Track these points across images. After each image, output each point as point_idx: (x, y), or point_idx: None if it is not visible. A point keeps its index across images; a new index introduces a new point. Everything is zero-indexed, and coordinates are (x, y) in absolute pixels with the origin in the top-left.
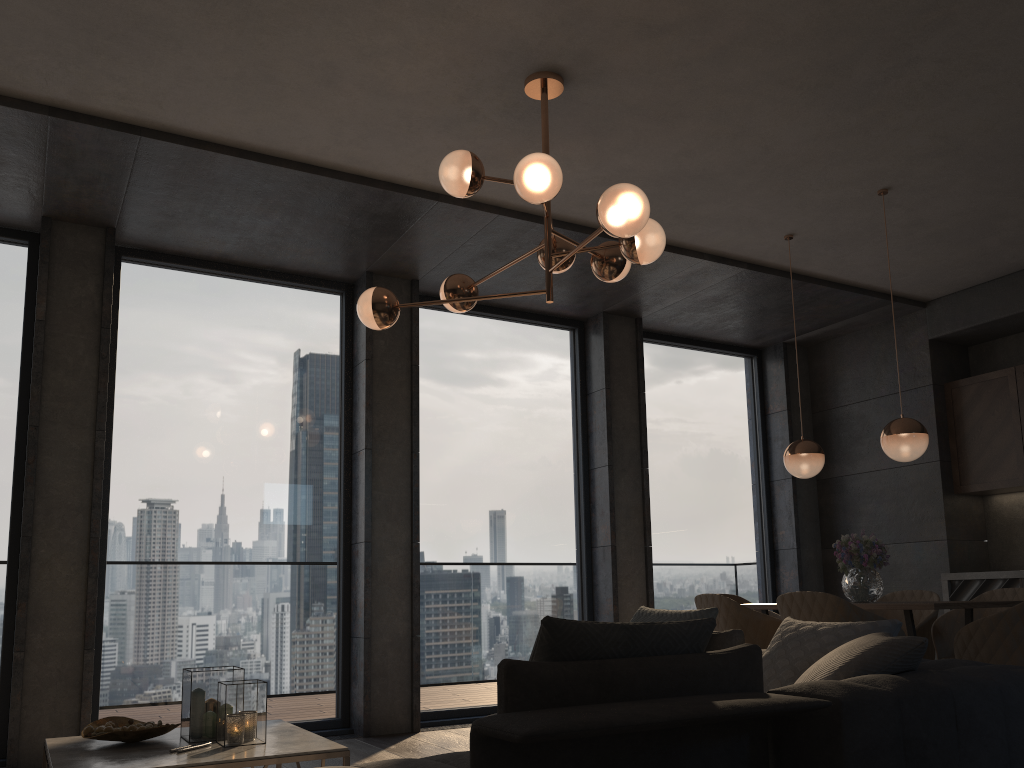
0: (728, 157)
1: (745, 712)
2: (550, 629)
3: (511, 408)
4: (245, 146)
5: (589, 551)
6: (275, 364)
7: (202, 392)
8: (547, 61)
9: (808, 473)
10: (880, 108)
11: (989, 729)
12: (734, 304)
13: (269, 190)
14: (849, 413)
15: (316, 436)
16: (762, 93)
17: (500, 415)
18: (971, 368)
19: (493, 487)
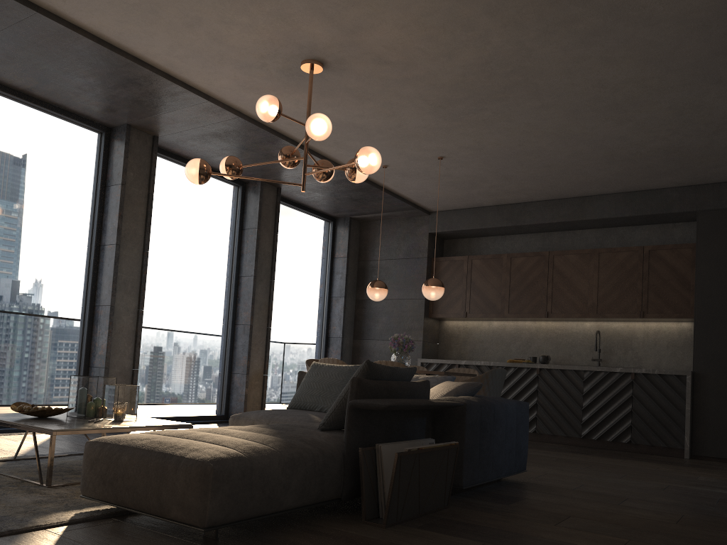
0: (379, 123)
1: (443, 404)
2: (369, 365)
3: (198, 230)
4: (103, 37)
5: (233, 326)
6: (53, 174)
7: (1, 185)
8: (321, 56)
9: (379, 299)
10: (459, 123)
11: (503, 420)
12: (337, 192)
13: (101, 65)
14: (380, 265)
15: (77, 229)
16: (413, 102)
17: (192, 234)
18: (444, 251)
19: (183, 279)
